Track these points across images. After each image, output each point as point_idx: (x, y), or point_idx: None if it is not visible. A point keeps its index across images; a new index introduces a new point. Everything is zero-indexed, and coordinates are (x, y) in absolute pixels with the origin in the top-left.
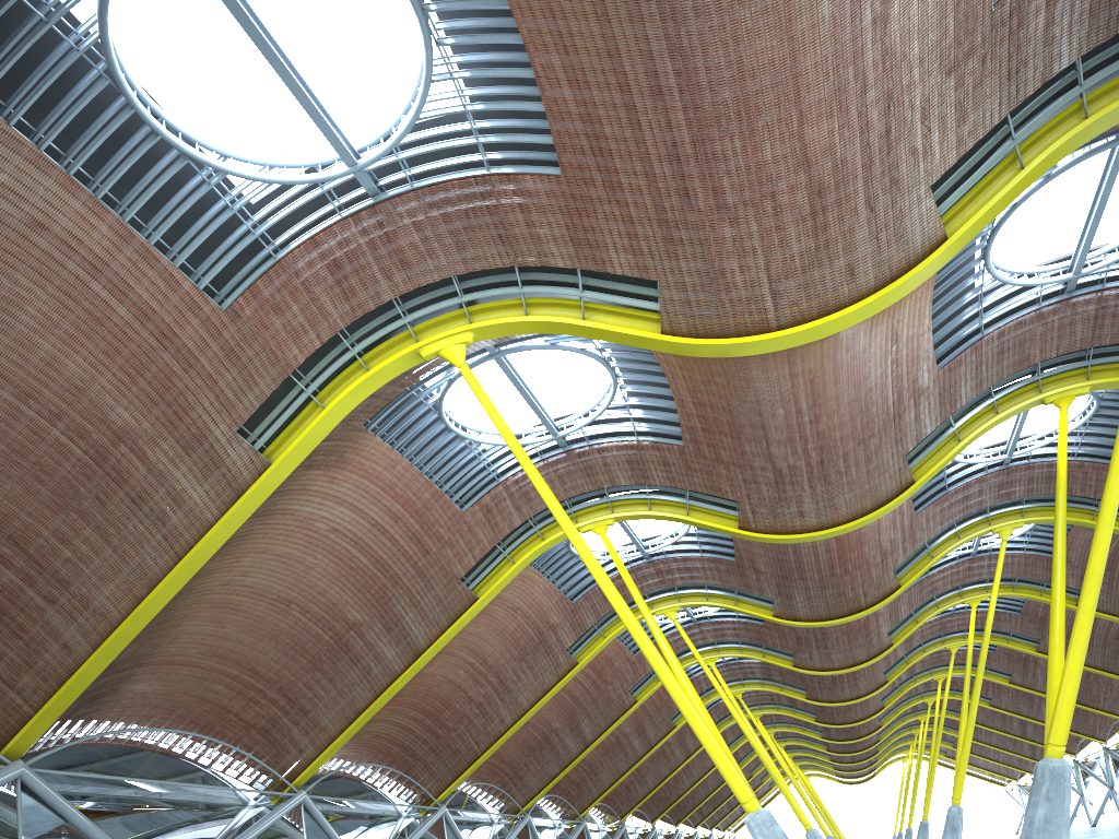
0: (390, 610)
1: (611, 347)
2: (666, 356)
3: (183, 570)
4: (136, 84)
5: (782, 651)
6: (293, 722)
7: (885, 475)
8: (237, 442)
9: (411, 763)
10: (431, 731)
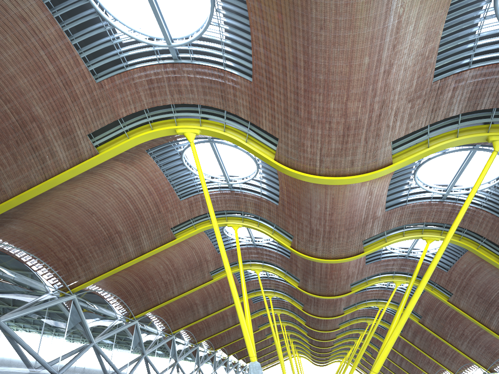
0: (136, 231)
1: None
2: None
3: (46, 185)
4: None
5: (300, 302)
6: (79, 264)
7: (353, 245)
8: (86, 139)
9: (128, 298)
10: (141, 287)
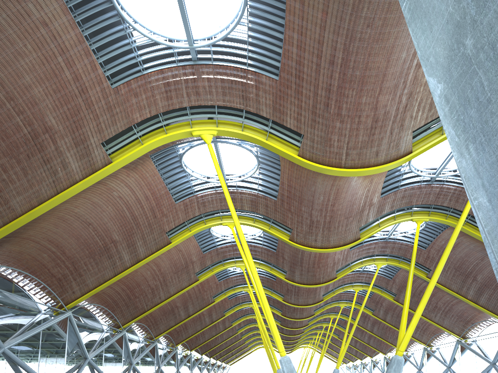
0: (132, 238)
1: (263, 153)
2: (285, 163)
3: (58, 199)
4: None
5: (279, 293)
6: (74, 279)
7: (351, 233)
8: (100, 148)
9: (115, 308)
10: (128, 296)
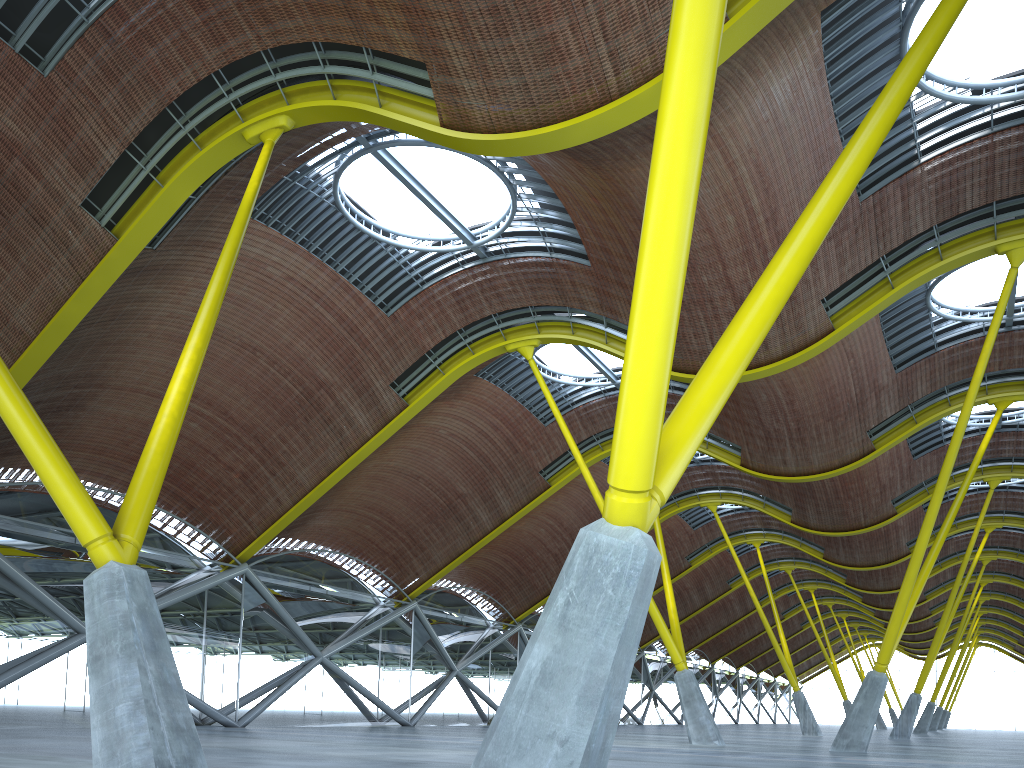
0: (487, 487)
1: None
2: None
3: (349, 464)
4: (350, 205)
5: (816, 544)
6: (413, 554)
7: (850, 443)
8: (389, 391)
9: (499, 590)
10: (516, 569)
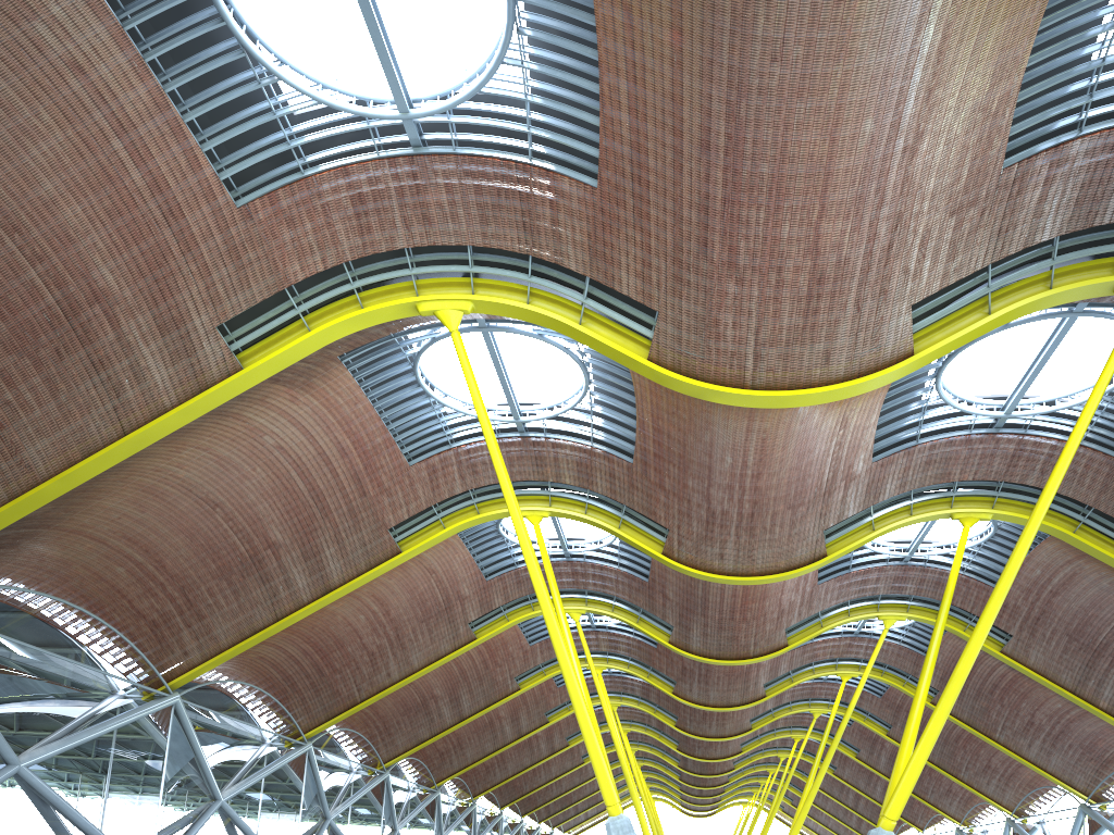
0: (313, 540)
1: (593, 355)
2: (641, 378)
3: (124, 446)
4: None
5: (666, 677)
6: (185, 624)
7: (803, 543)
8: (215, 338)
9: (289, 693)
10: (317, 667)
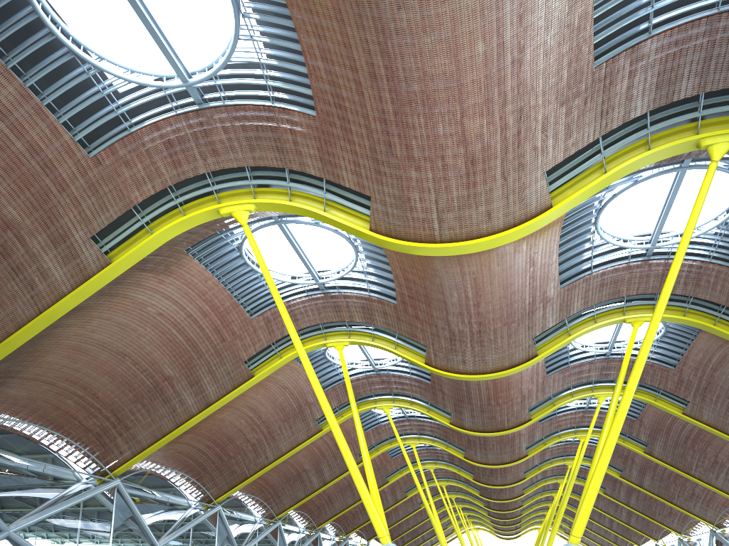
0: (194, 372)
1: None
2: None
3: (41, 321)
4: None
5: (459, 447)
6: (118, 433)
7: (519, 348)
8: (90, 245)
9: (202, 474)
10: (218, 456)
